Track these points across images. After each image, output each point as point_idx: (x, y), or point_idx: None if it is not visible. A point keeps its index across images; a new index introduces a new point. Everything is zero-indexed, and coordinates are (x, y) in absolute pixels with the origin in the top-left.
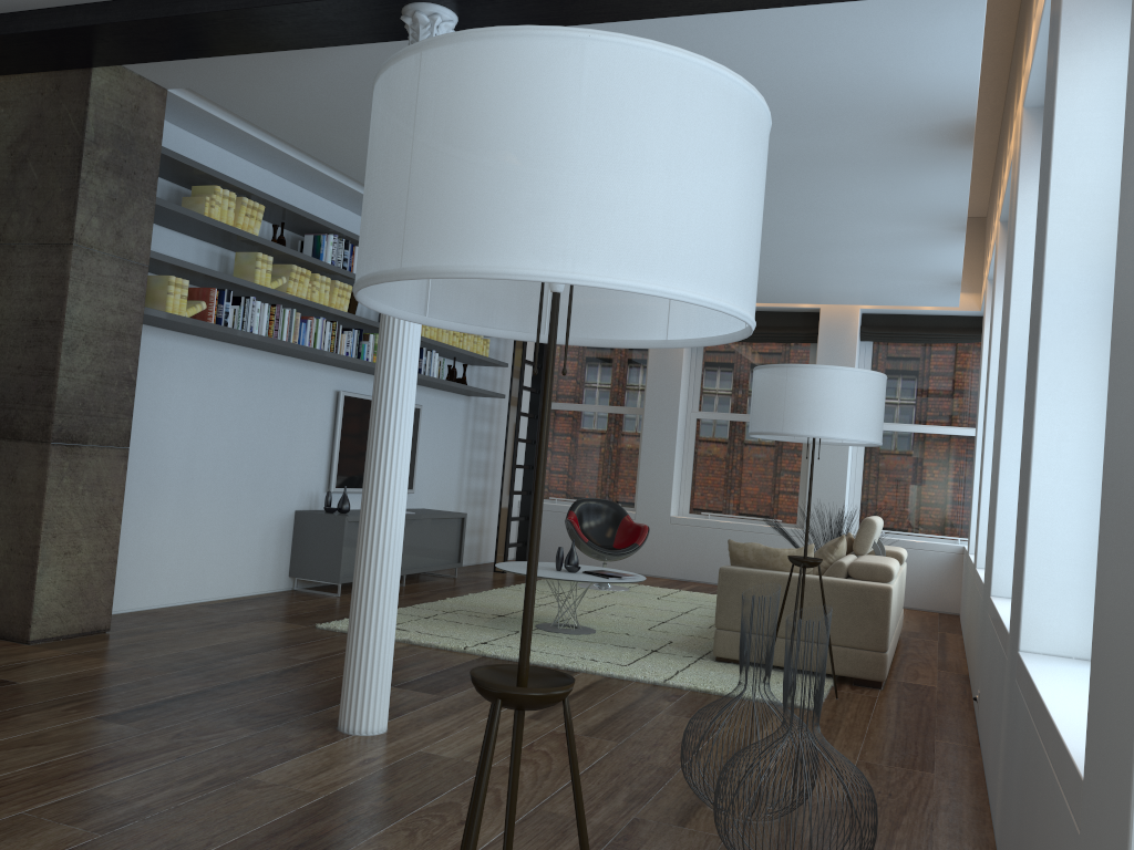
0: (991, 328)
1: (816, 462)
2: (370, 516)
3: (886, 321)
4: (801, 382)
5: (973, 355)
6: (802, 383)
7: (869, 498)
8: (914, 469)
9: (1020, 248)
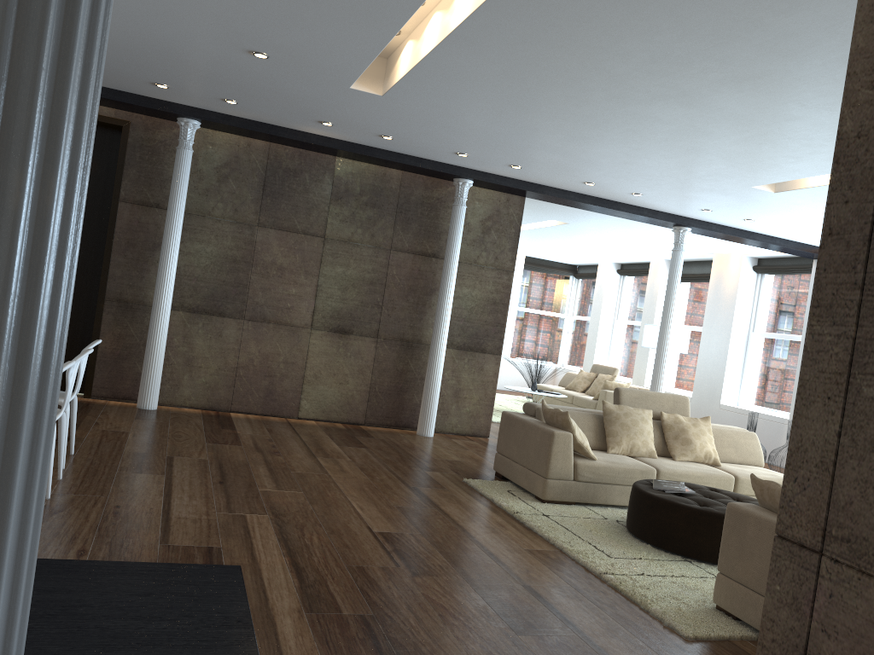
0: (656, 298)
1: None
2: (661, 391)
3: (530, 260)
4: (678, 334)
5: (560, 280)
6: (678, 334)
7: (514, 342)
8: (533, 330)
9: (738, 299)
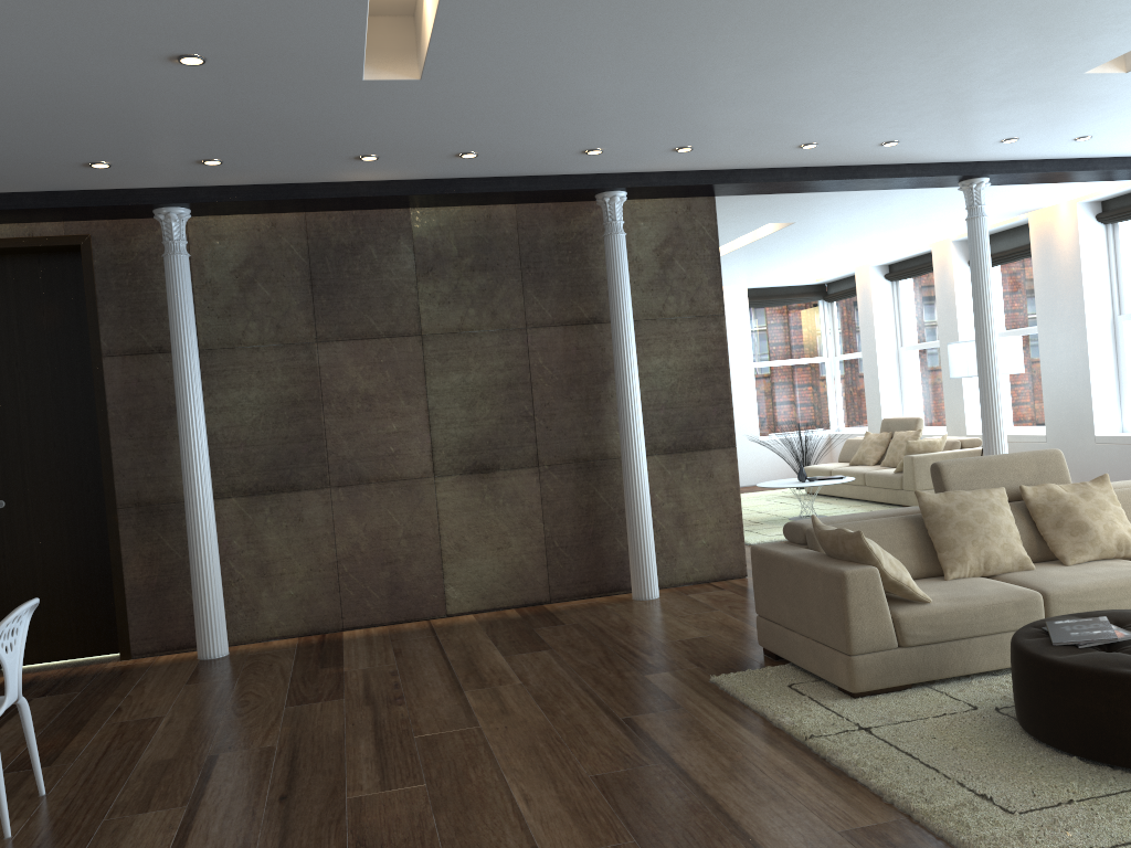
0: (954, 301)
1: (736, 395)
2: (1001, 442)
3: (756, 293)
4: (1003, 346)
5: (806, 310)
6: (1003, 347)
7: (761, 414)
8: (784, 390)
9: (1084, 271)
